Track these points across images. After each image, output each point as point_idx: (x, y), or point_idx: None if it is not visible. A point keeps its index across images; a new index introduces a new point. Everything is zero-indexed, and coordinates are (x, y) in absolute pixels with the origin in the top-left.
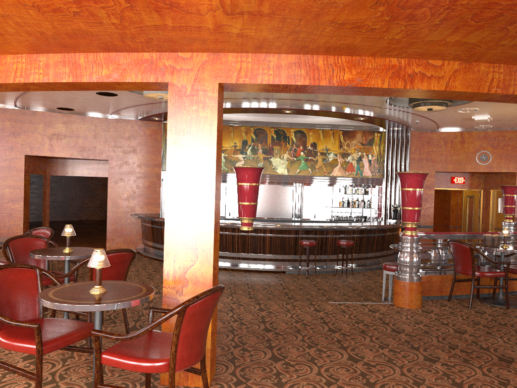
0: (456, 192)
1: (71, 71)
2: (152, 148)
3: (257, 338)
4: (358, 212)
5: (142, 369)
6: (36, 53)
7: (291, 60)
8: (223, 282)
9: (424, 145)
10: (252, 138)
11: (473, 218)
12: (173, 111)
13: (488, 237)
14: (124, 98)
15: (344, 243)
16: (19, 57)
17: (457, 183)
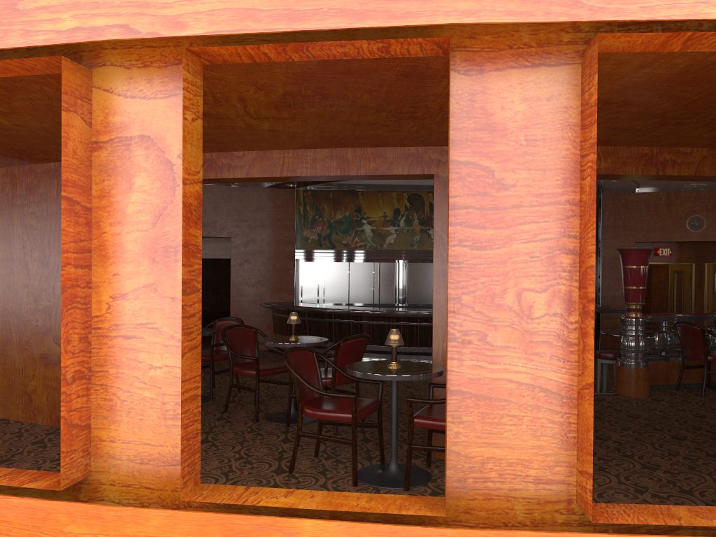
0: (659, 266)
1: (338, 165)
2: (283, 221)
3: None
4: None
5: None
6: (303, 149)
7: None
8: None
9: (621, 209)
10: (406, 205)
11: (683, 299)
12: (439, 201)
13: None
14: None
15: None
16: (285, 152)
17: (662, 256)
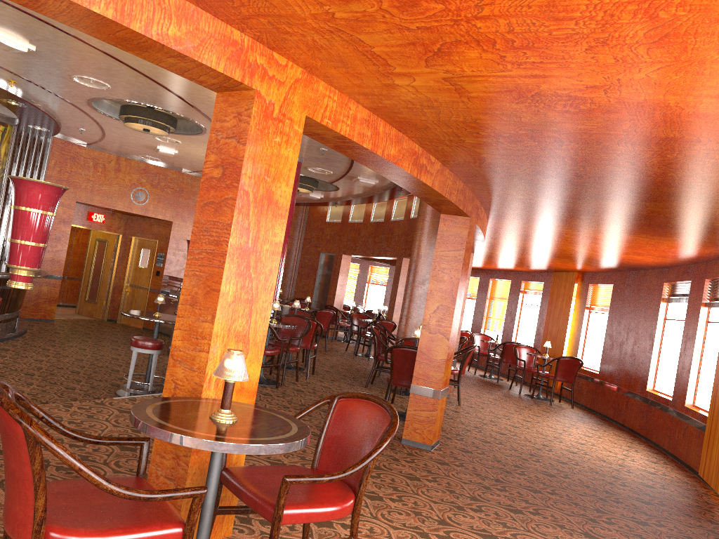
0: (72, 230)
1: None
2: None
3: None
4: None
5: (340, 514)
6: None
7: (364, 116)
8: None
9: (68, 161)
10: None
11: (103, 269)
12: (255, 136)
13: None
14: None
15: None
16: None
17: (95, 221)
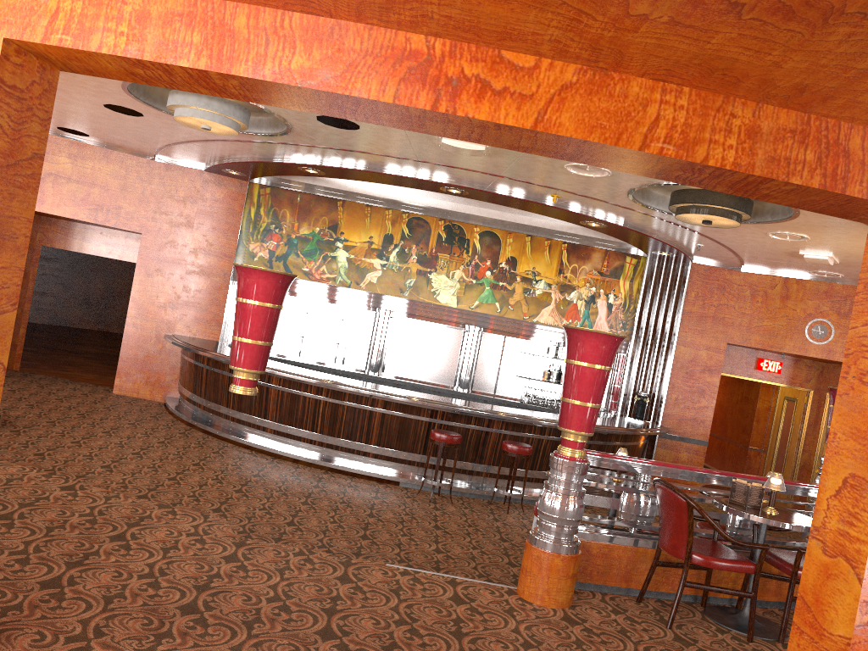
0: (770, 387)
1: None
2: (222, 224)
3: (144, 626)
4: None
5: None
6: None
7: (174, 7)
8: (266, 484)
9: (714, 292)
10: (403, 232)
11: (789, 440)
12: None
13: (740, 486)
14: (158, 123)
15: (512, 447)
16: None
17: (766, 371)
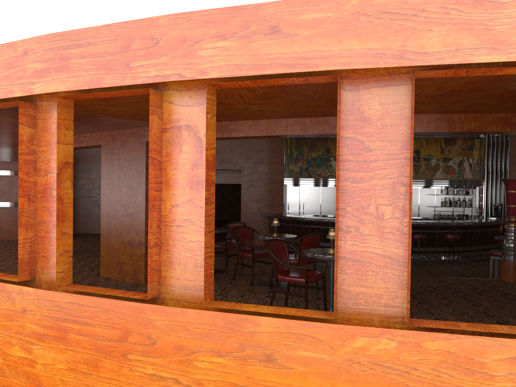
0: None
1: (301, 128)
2: (276, 159)
3: None
4: (460, 211)
5: None
6: (279, 118)
7: (437, 117)
8: None
9: None
10: None
11: None
12: None
13: None
14: None
15: (450, 237)
16: (269, 121)
17: None
